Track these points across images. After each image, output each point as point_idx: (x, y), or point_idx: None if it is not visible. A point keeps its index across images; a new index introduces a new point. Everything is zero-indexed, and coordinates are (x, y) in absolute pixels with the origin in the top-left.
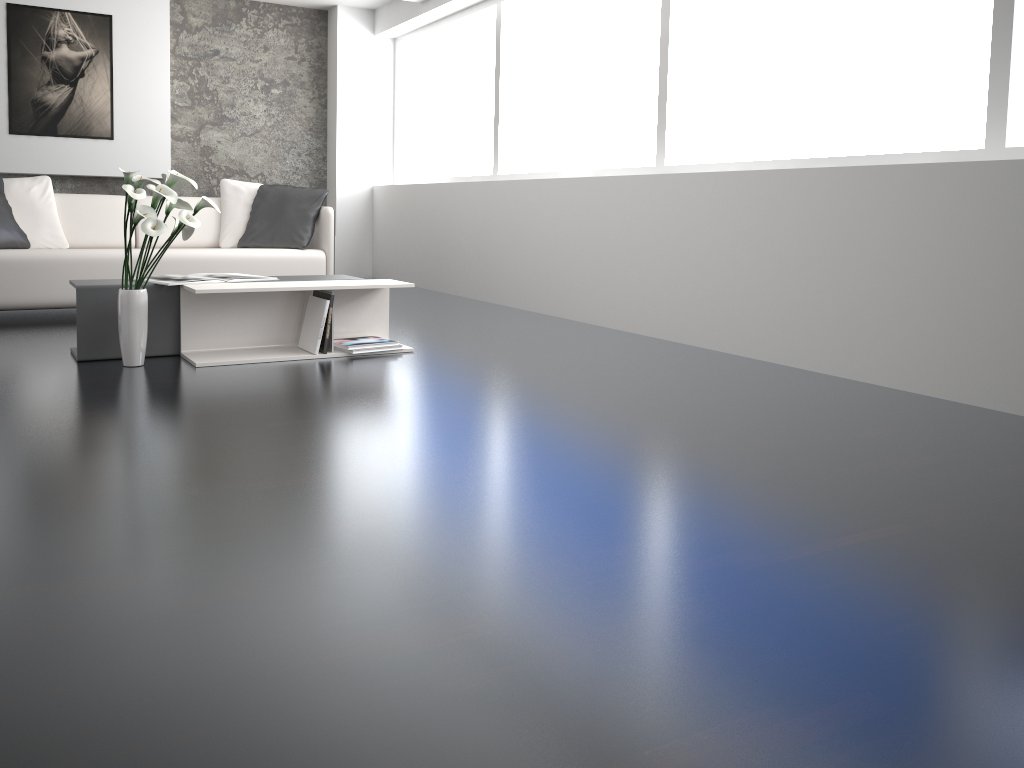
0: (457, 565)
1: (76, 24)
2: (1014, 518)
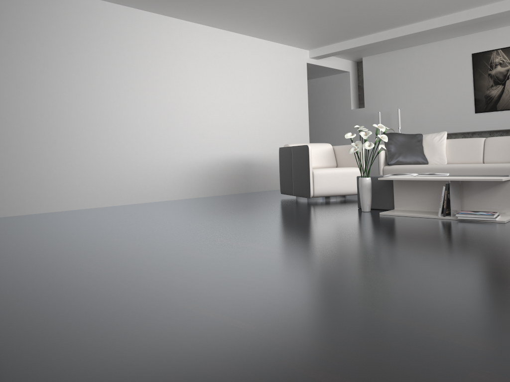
0: (153, 265)
1: (503, 54)
2: (305, 366)
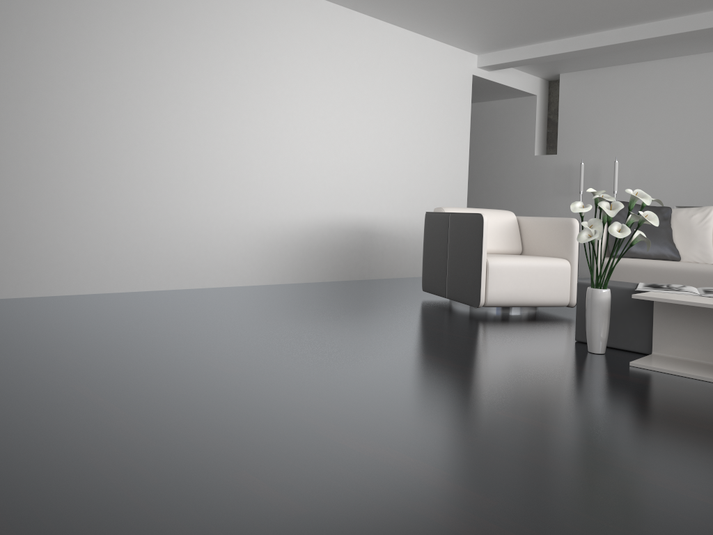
0: None
1: None
2: None
